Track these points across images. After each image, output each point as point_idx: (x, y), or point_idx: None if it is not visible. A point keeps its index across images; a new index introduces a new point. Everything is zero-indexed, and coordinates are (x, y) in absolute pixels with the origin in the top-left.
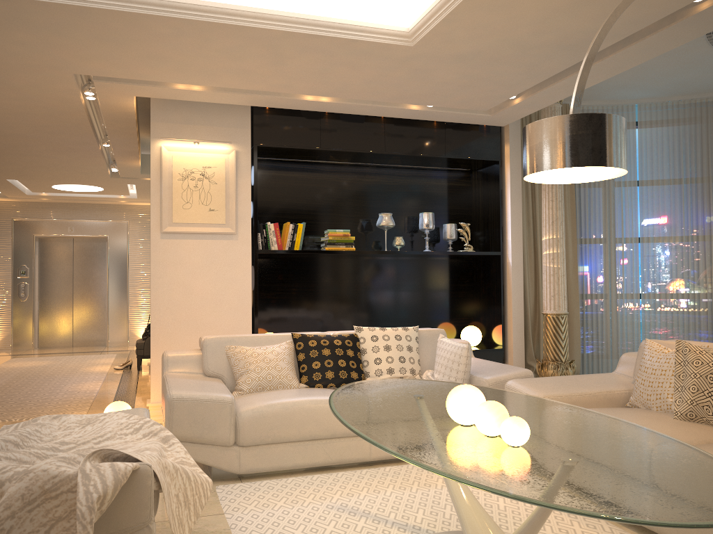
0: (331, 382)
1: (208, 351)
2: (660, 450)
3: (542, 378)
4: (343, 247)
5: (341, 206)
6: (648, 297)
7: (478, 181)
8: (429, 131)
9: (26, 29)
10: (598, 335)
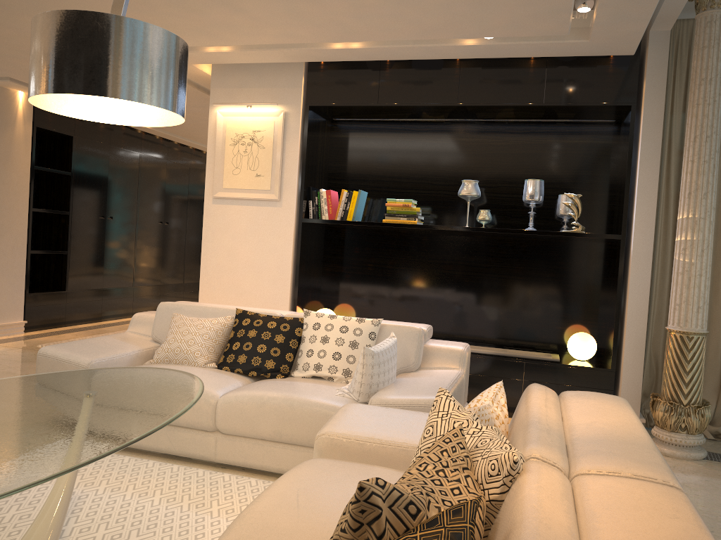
0: (239, 367)
1: (157, 316)
2: None
3: (392, 410)
4: (403, 220)
5: (432, 172)
6: None
7: (622, 136)
8: (522, 72)
9: (22, 13)
10: None
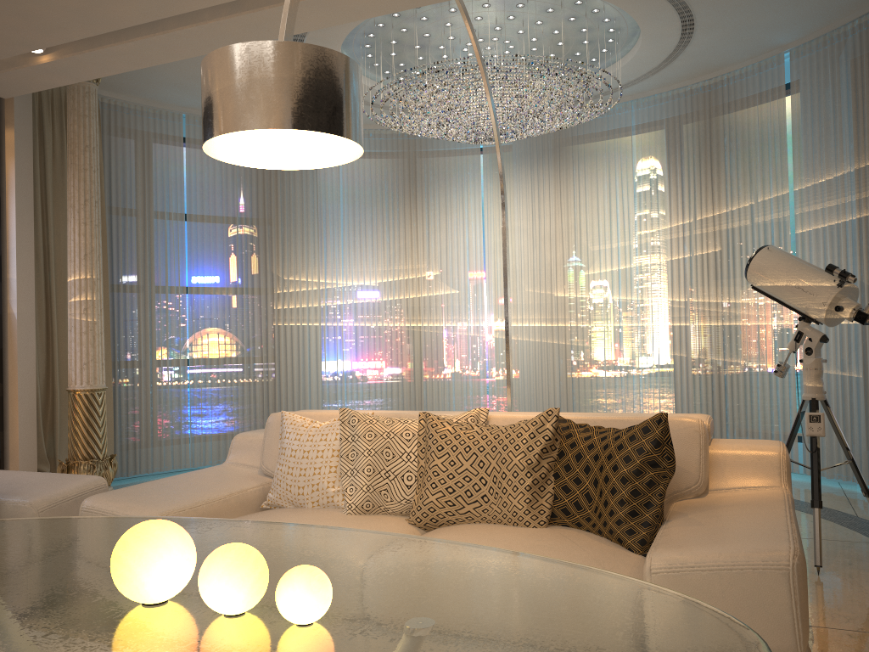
0: None
1: None
2: (493, 567)
3: (138, 486)
4: None
5: None
6: (198, 363)
7: None
8: None
9: None
10: (136, 417)
